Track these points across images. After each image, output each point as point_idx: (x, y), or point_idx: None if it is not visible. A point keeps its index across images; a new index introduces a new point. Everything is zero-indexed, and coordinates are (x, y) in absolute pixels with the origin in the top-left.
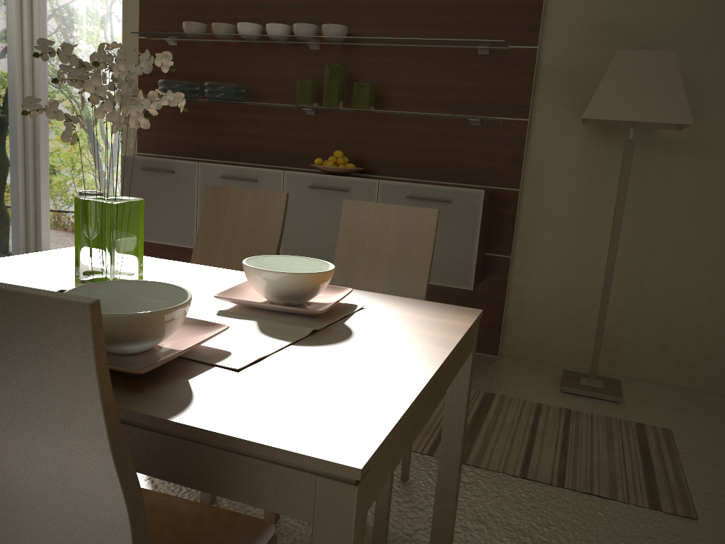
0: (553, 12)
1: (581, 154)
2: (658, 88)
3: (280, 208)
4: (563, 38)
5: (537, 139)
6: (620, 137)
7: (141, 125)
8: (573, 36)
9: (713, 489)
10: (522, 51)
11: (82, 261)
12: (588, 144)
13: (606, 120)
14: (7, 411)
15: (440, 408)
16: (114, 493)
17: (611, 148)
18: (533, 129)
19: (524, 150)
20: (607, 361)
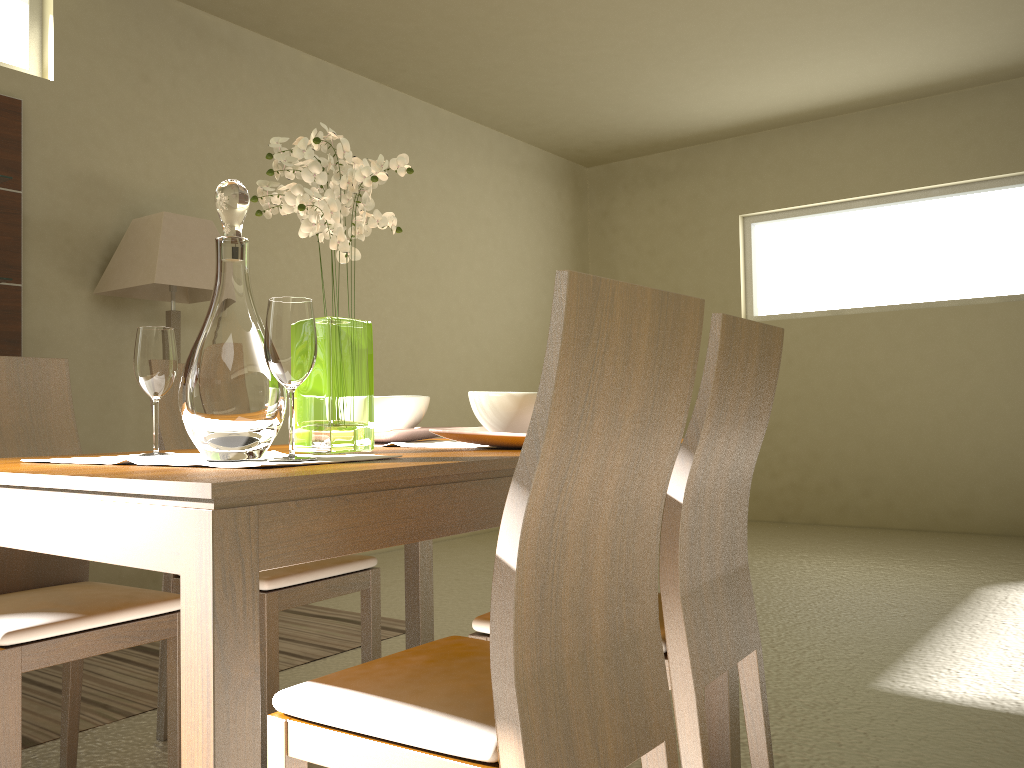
0: (31, 151)
1: (89, 330)
2: (213, 256)
3: (63, 381)
4: (48, 186)
5: (32, 311)
6: (128, 310)
7: (323, 237)
8: (60, 186)
9: (396, 613)
10: (2, 194)
11: (341, 396)
12: (95, 318)
13: (119, 289)
14: (748, 411)
15: (118, 668)
16: (755, 458)
17: (121, 323)
18: (25, 298)
19: (21, 325)
20: (153, 580)
